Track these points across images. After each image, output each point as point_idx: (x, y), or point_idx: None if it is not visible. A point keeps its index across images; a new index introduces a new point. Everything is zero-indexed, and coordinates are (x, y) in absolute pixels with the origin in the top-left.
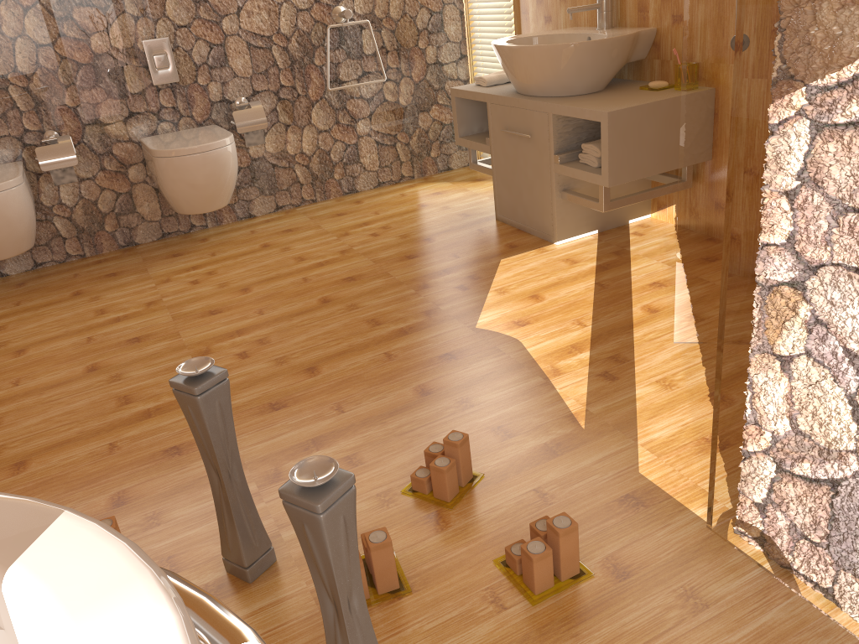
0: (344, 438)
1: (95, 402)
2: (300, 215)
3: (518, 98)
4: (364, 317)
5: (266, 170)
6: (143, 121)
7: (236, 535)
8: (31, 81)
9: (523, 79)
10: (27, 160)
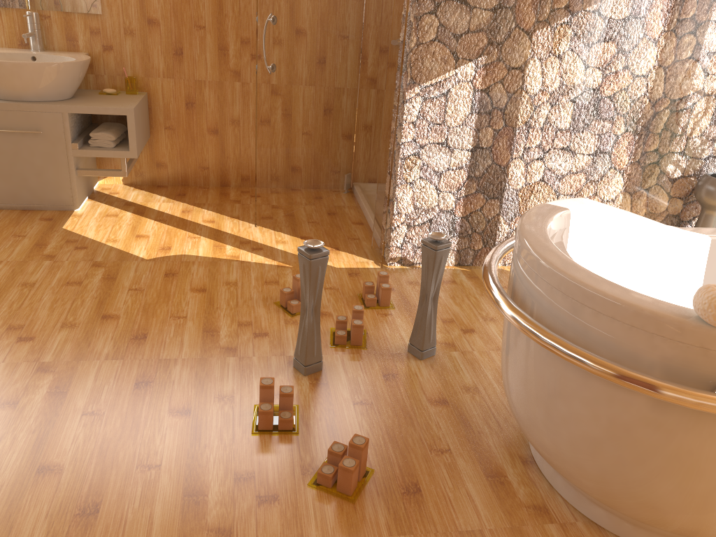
0: (218, 322)
1: None
2: None
3: (19, 103)
4: (57, 284)
5: None
6: None
7: (320, 341)
8: None
9: (21, 88)
10: None
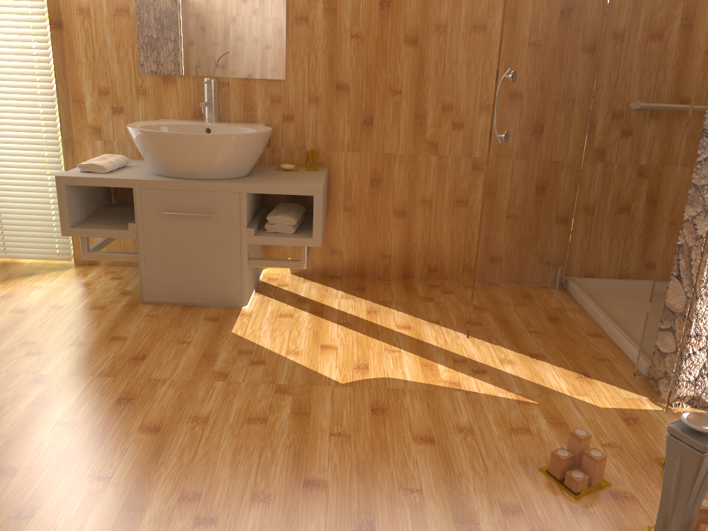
0: (470, 503)
1: None
2: None
3: (193, 181)
4: (236, 421)
5: None
6: None
7: None
8: None
9: (196, 163)
10: None
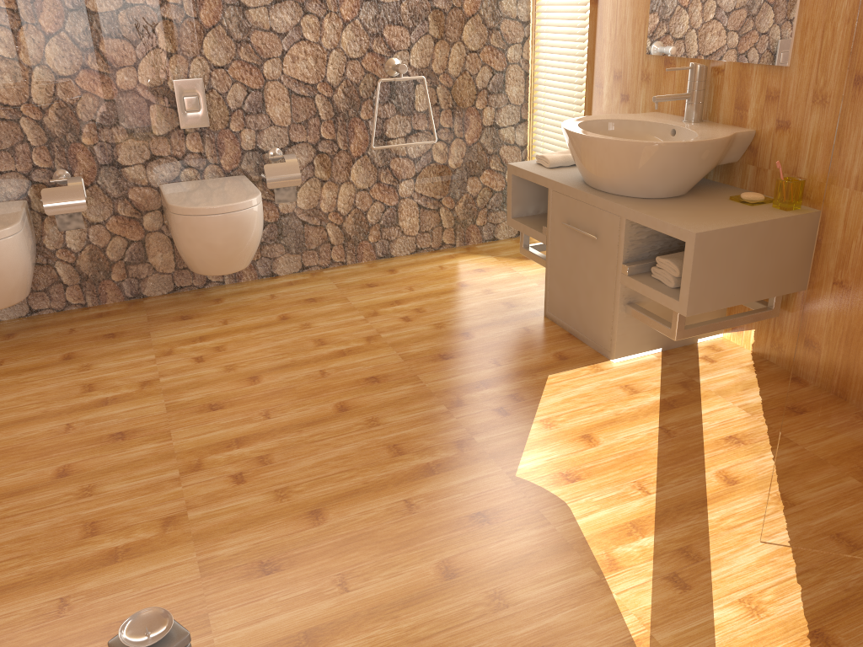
0: (344, 637)
1: (56, 527)
2: (327, 280)
3: (587, 192)
4: (385, 440)
5: (295, 228)
6: (165, 166)
7: None
8: (45, 115)
9: (594, 172)
10: (32, 199)
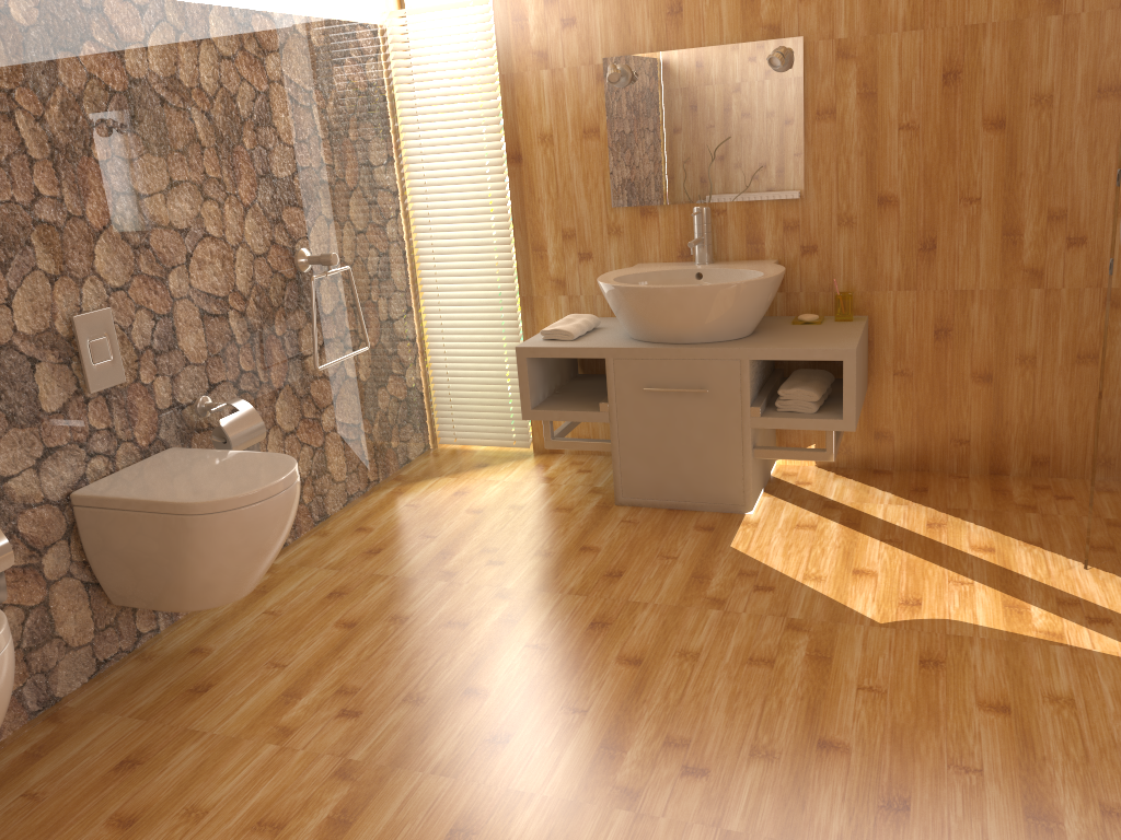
0: (1053, 796)
1: None
2: (302, 568)
3: (679, 347)
4: (733, 660)
5: None
6: (74, 460)
7: None
8: None
9: (683, 324)
10: None
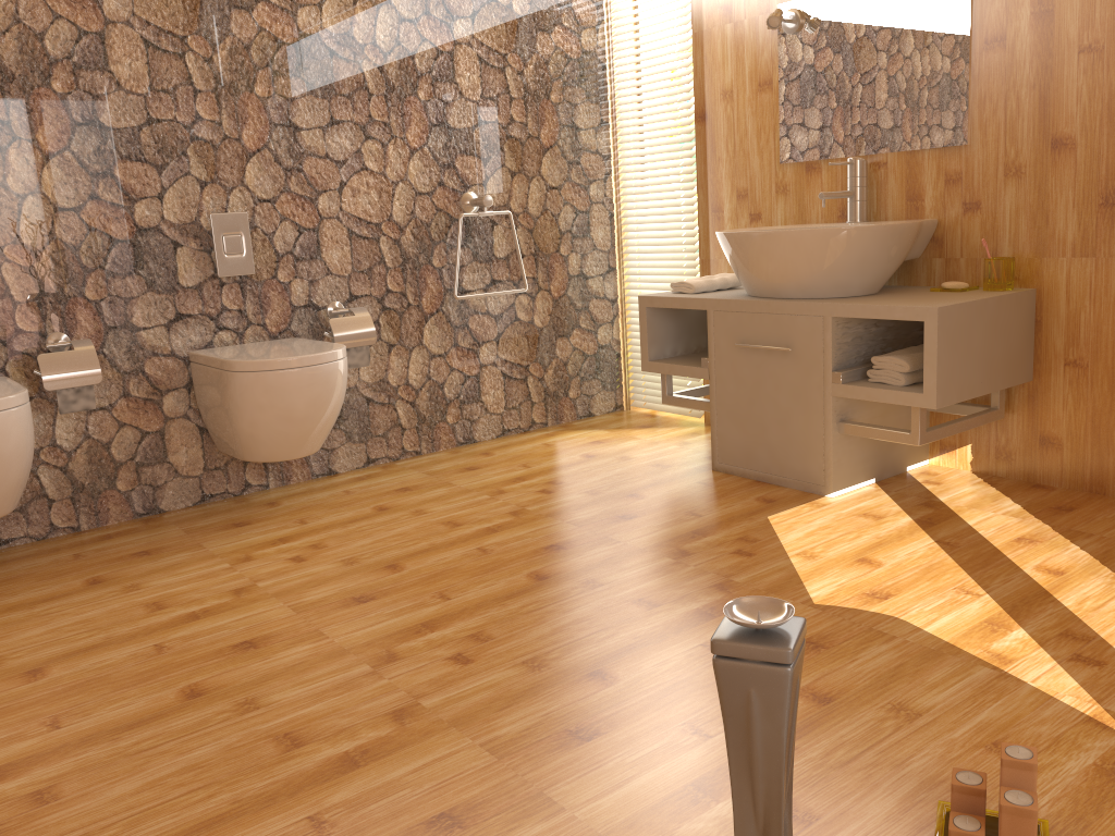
0: None
1: (233, 748)
2: (408, 470)
3: (768, 300)
4: (623, 596)
5: (359, 406)
6: (197, 326)
7: None
8: (40, 258)
9: (775, 275)
10: (14, 375)
